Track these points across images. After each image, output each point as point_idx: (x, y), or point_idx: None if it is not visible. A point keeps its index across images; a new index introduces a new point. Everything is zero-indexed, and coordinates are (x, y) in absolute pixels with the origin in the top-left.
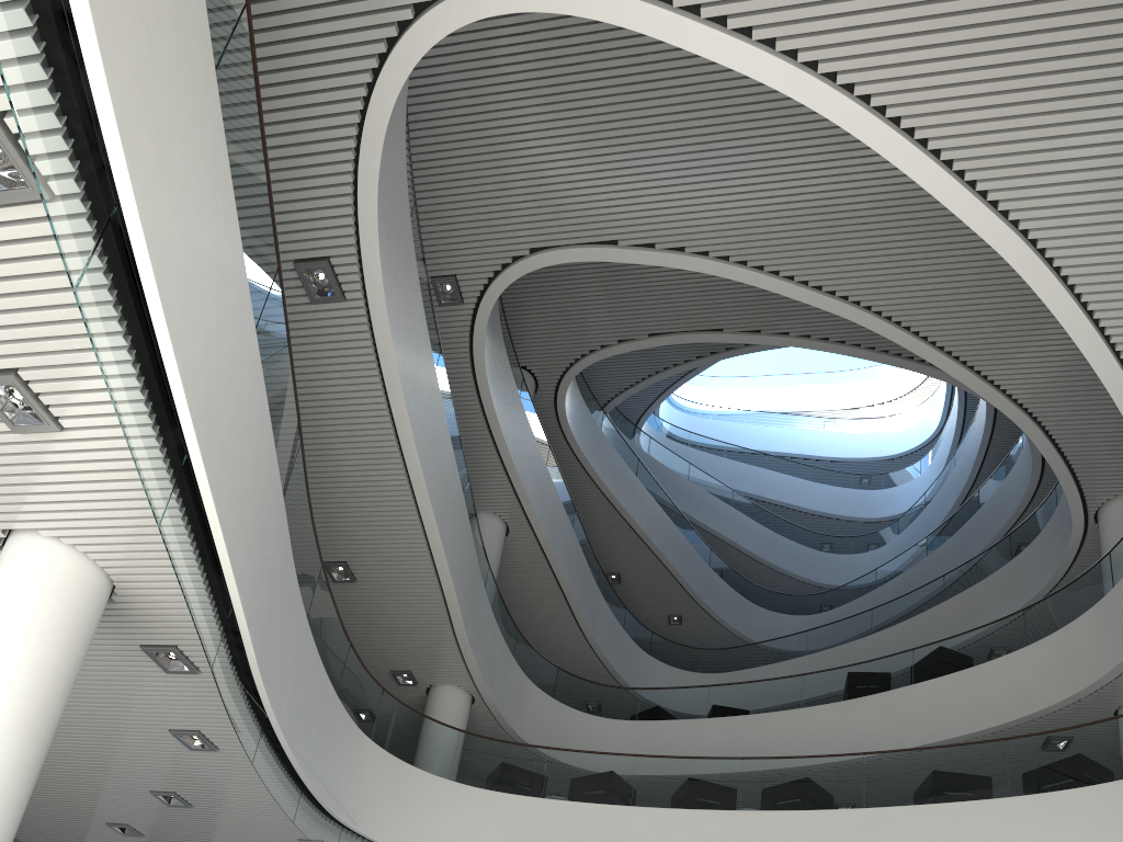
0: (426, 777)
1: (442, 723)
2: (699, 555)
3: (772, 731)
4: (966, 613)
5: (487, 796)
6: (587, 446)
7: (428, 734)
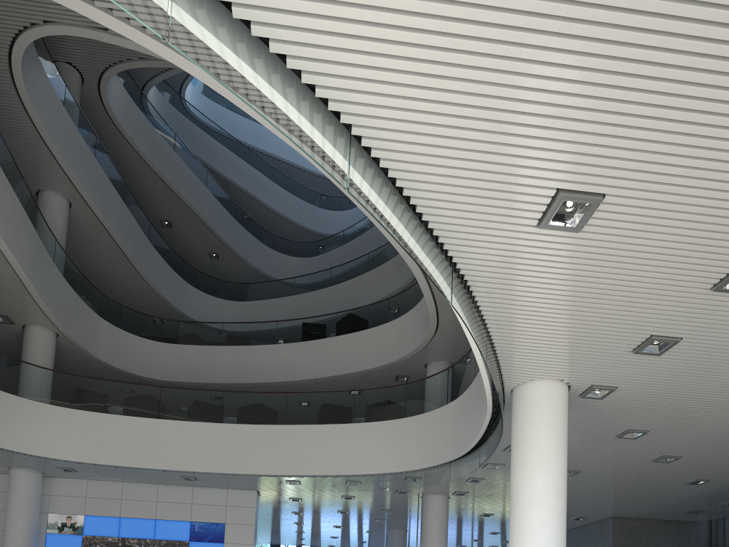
0: (23, 401)
1: (30, 363)
2: (226, 210)
3: (259, 358)
4: (377, 283)
5: (67, 412)
6: (131, 128)
7: (21, 371)
